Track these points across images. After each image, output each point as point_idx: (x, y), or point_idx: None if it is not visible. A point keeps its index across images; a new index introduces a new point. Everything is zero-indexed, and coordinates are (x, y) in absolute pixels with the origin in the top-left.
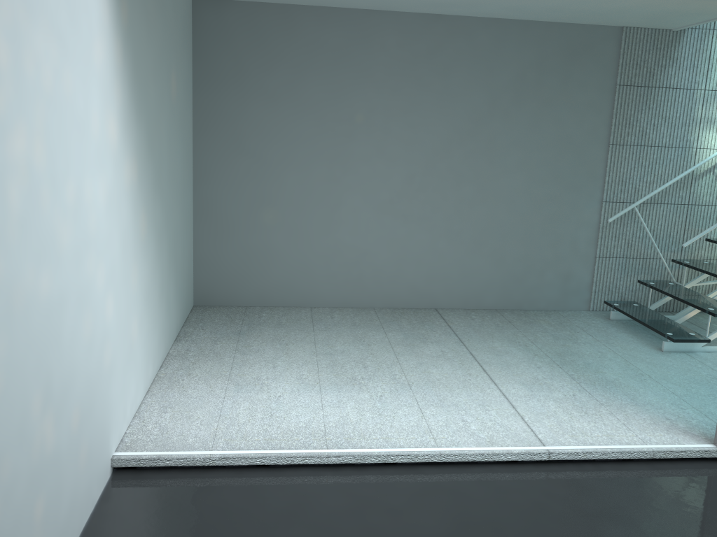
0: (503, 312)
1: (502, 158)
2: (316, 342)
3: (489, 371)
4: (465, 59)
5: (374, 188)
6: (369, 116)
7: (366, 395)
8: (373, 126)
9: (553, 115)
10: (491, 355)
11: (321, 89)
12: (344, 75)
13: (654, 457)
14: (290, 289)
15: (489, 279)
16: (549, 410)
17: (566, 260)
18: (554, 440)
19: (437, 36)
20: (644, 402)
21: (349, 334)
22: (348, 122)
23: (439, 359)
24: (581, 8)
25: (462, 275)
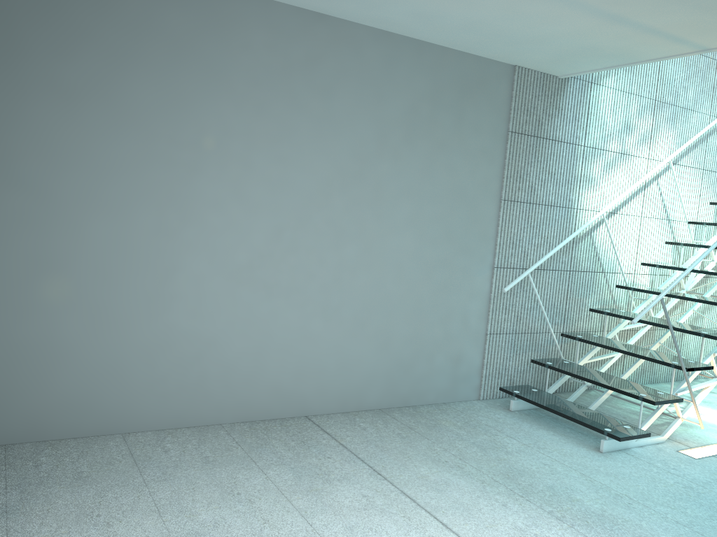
0: (392, 413)
1: (391, 210)
2: (162, 511)
3: (453, 526)
4: (352, 77)
5: (227, 246)
6: (223, 141)
7: None
8: (229, 155)
9: (446, 161)
10: (432, 492)
11: (151, 93)
12: (188, 77)
13: None
14: (88, 408)
15: (372, 369)
16: None
17: (456, 339)
18: None
19: (317, 42)
20: None
21: (208, 483)
22: (192, 147)
23: (371, 514)
24: (505, 27)
25: (340, 366)
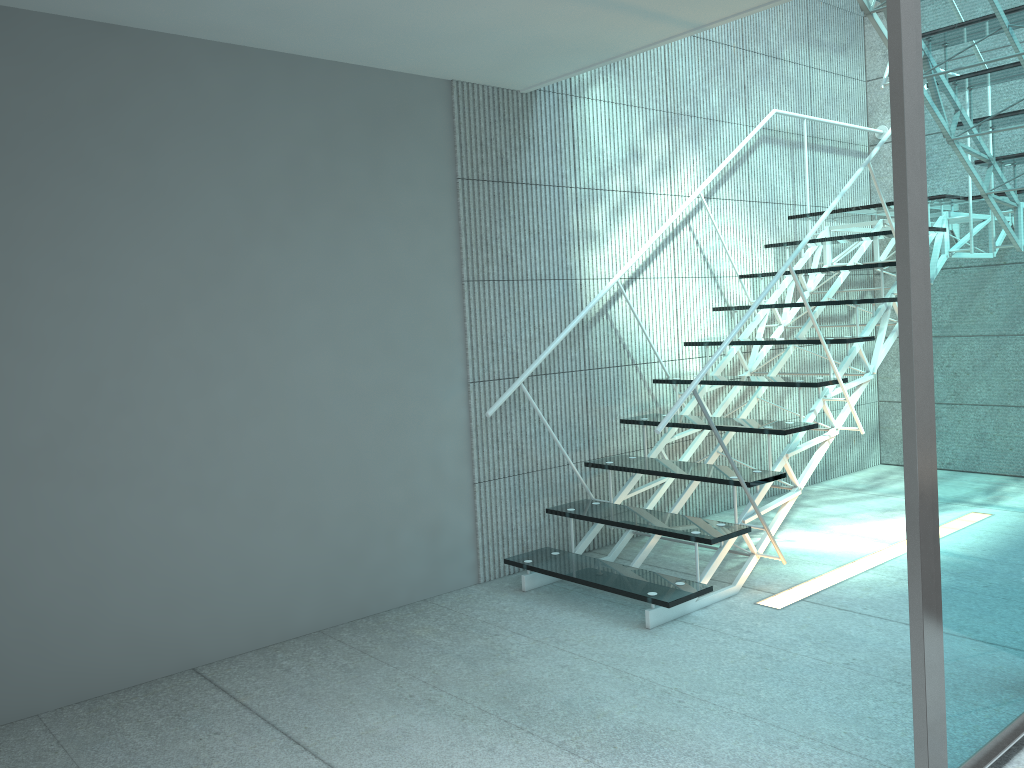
0: (338, 634)
1: (287, 321)
2: None
3: None
4: (183, 121)
5: None
6: None
7: None
8: None
9: (366, 233)
10: (380, 754)
11: None
12: None
13: None
14: None
15: (297, 571)
16: None
17: (428, 500)
18: None
19: (112, 70)
20: (729, 759)
21: None
22: None
23: None
24: (407, 20)
25: (241, 577)
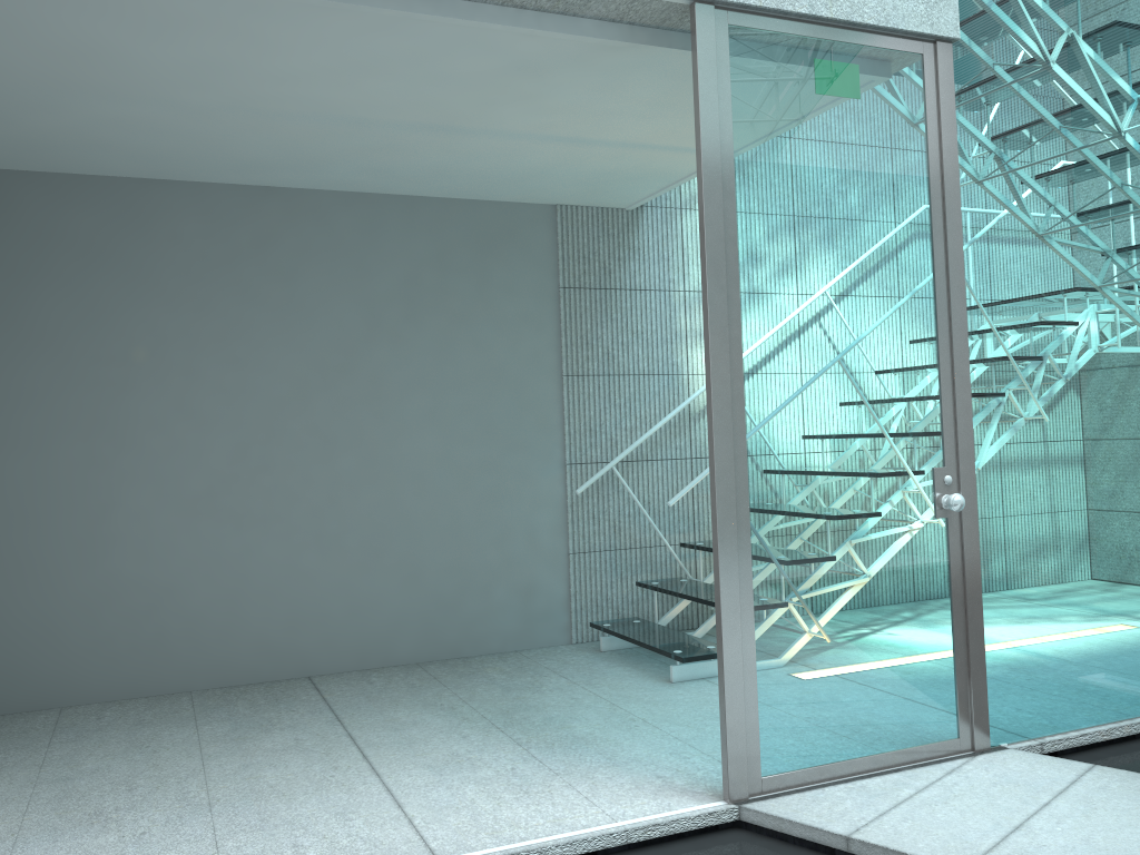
0: (428, 666)
1: (398, 406)
2: (46, 764)
3: (374, 757)
4: (320, 253)
5: (176, 472)
6: (158, 350)
7: (112, 837)
8: (167, 366)
9: (471, 336)
10: (387, 731)
11: (63, 307)
12: (107, 284)
13: (629, 841)
14: (18, 678)
15: (399, 611)
16: (463, 799)
17: (523, 564)
18: (459, 845)
19: (268, 220)
20: (628, 759)
21: (121, 740)
22: (119, 362)
23: (286, 753)
24: (478, 168)
25: (351, 609)
